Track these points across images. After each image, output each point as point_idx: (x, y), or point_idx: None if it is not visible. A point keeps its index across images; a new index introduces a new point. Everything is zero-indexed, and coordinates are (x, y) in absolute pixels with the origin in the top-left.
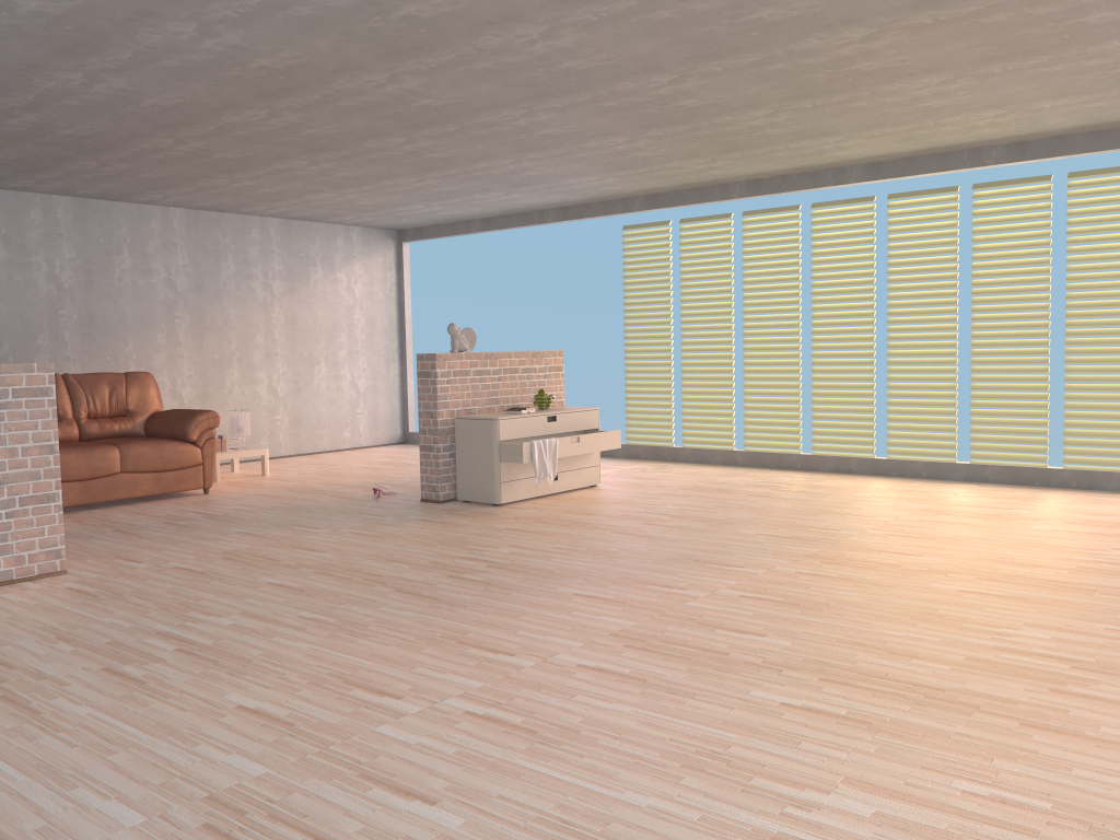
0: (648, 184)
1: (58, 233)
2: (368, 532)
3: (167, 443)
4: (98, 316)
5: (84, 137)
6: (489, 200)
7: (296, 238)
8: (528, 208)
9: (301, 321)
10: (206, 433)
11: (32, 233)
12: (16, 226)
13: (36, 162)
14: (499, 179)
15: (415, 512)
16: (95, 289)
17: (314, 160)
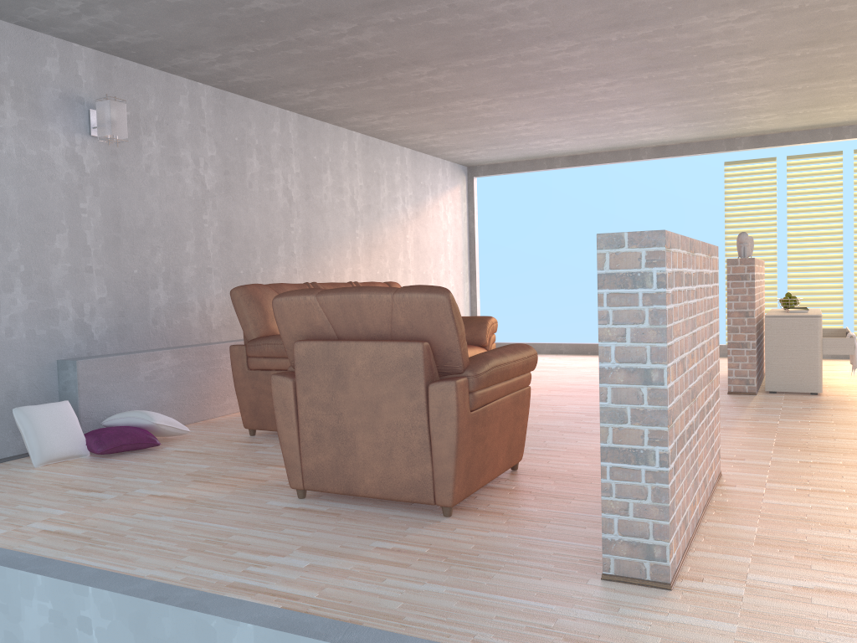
0: (787, 124)
1: (289, 148)
2: (817, 420)
3: (475, 348)
4: (313, 231)
5: (508, 34)
6: (626, 136)
7: (419, 168)
8: (631, 146)
9: (421, 242)
10: (492, 338)
11: (274, 146)
12: (264, 138)
13: (378, 65)
14: (697, 112)
15: (771, 402)
16: (311, 204)
17: (622, 79)
